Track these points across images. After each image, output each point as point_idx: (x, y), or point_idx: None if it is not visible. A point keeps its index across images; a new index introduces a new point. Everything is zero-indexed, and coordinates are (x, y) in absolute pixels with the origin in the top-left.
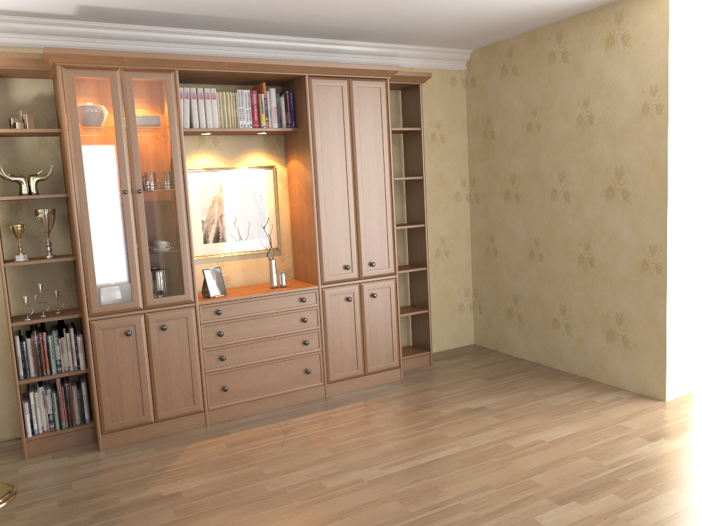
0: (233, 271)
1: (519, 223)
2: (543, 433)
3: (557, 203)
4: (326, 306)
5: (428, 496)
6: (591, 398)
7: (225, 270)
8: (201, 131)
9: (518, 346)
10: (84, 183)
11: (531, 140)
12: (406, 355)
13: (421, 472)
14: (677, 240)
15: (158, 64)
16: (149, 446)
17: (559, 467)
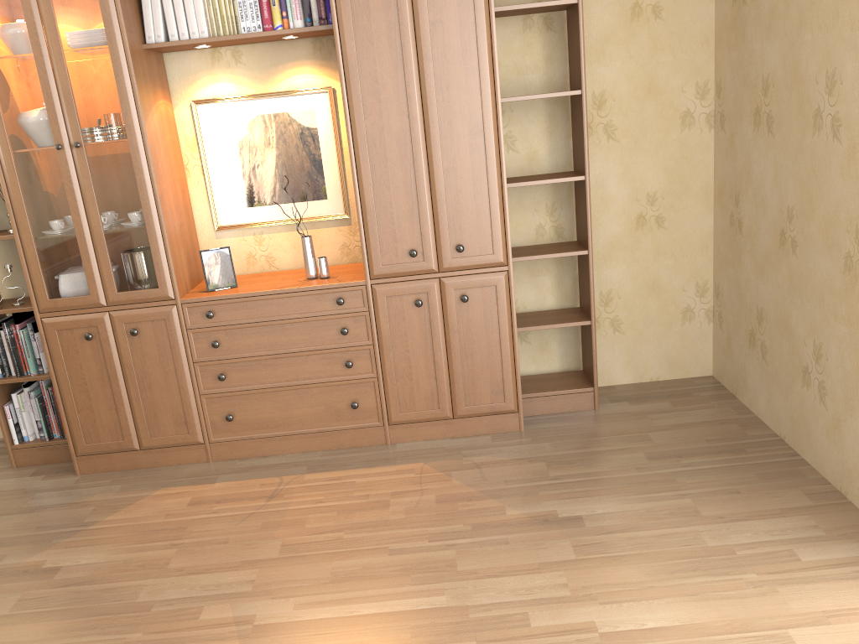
0: (278, 248)
1: (769, 175)
2: (616, 609)
3: (821, 140)
4: (380, 312)
5: None
6: (796, 548)
7: (266, 247)
8: (182, 45)
9: (759, 400)
10: (6, 137)
11: (793, 4)
12: (550, 389)
13: (337, 634)
14: None
15: None
16: (123, 480)
17: None
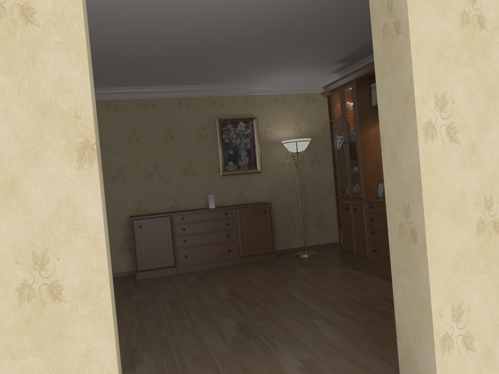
0: None
1: None
2: (332, 330)
3: None
4: None
5: (265, 302)
6: None
7: None
8: None
9: None
10: (335, 140)
11: None
12: None
13: (290, 301)
14: (397, 198)
15: (347, 80)
16: (346, 263)
17: (277, 327)
